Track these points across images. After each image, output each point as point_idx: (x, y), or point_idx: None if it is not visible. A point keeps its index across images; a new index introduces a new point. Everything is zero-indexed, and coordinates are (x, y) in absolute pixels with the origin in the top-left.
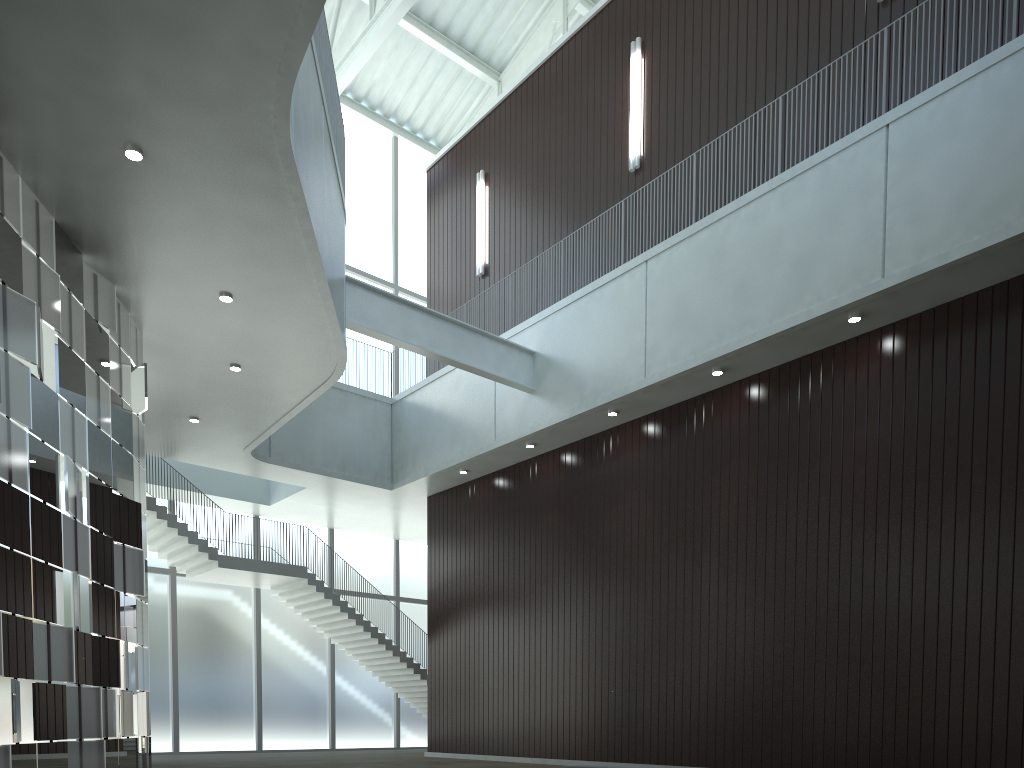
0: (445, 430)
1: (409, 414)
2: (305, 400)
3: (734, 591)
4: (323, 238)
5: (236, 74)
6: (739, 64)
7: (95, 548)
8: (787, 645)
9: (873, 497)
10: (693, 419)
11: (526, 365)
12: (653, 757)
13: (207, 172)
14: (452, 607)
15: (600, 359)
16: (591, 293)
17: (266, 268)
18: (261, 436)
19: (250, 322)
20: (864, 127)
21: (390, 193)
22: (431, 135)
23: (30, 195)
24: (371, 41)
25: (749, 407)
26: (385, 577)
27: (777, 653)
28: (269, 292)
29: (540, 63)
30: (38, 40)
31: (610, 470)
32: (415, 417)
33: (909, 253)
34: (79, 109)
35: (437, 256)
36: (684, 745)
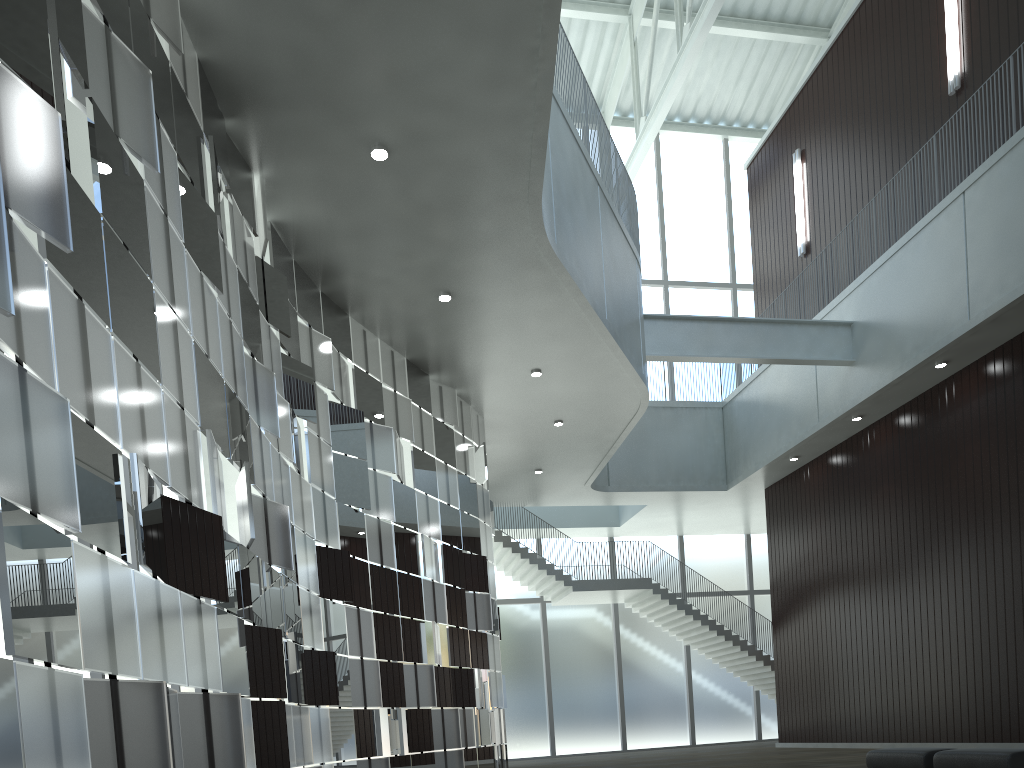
0: (771, 422)
1: (738, 413)
2: (623, 433)
3: None
4: (604, 301)
5: (498, 217)
6: None
7: (450, 599)
8: None
9: None
10: None
11: (843, 338)
12: (1013, 734)
13: (497, 290)
14: (793, 595)
15: (919, 312)
16: (906, 244)
17: (560, 342)
18: (595, 471)
19: (560, 385)
20: None
21: (723, 196)
22: (762, 121)
23: (386, 348)
24: (679, 72)
25: None
26: (737, 573)
27: None
28: (568, 359)
29: (848, 17)
30: (369, 250)
31: (947, 425)
32: (743, 415)
33: None
34: (403, 282)
35: (760, 249)
36: None
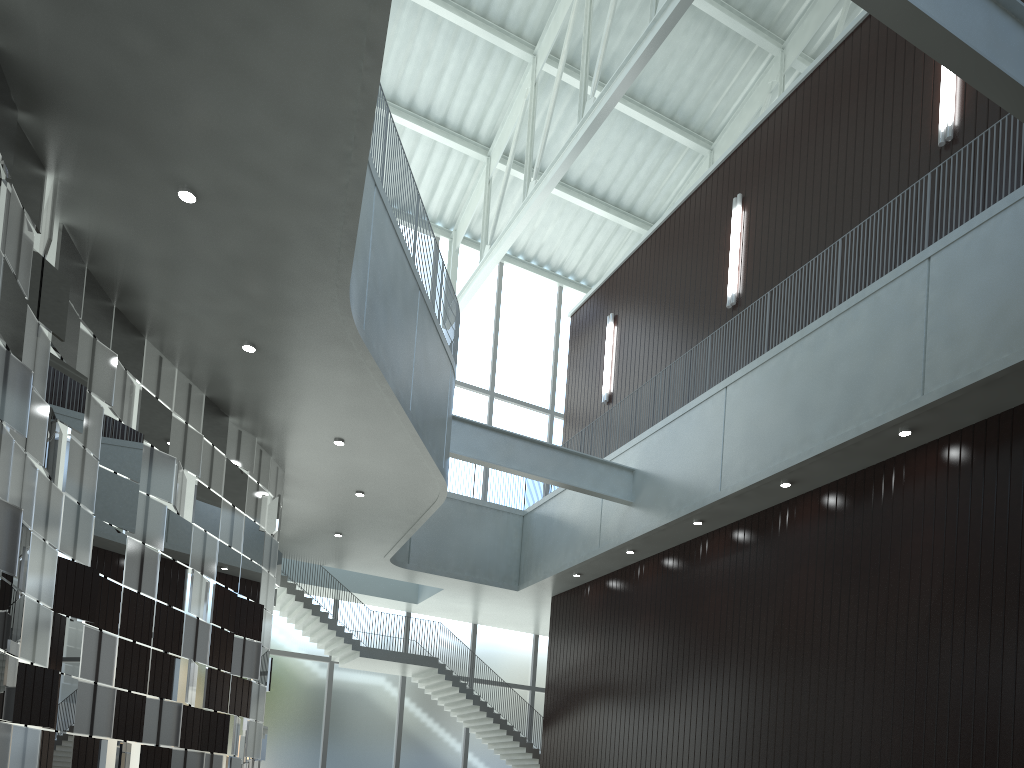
0: (561, 538)
1: (535, 524)
2: (422, 517)
3: (799, 690)
4: (410, 393)
5: (307, 289)
6: (821, 209)
7: (215, 640)
8: (845, 745)
9: (927, 601)
10: (770, 527)
11: (625, 481)
12: None
13: (303, 355)
14: (564, 697)
15: (685, 474)
16: (681, 416)
17: (364, 419)
18: (394, 547)
19: (362, 459)
20: (909, 261)
21: (552, 333)
22: (593, 281)
23: (184, 380)
24: (522, 218)
25: (819, 515)
26: (523, 668)
27: (836, 753)
28: (371, 436)
29: (662, 221)
30: (172, 282)
31: (699, 574)
32: (540, 527)
33: (946, 372)
34: (207, 322)
35: (573, 387)
36: None
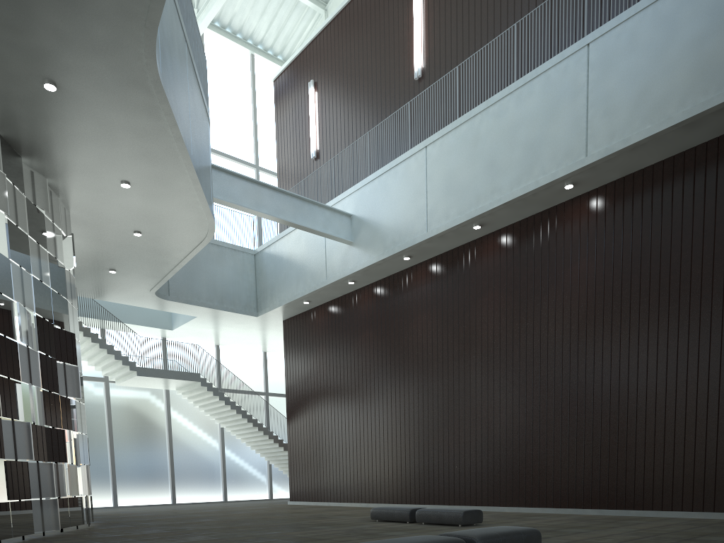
0: (292, 272)
1: (267, 261)
2: (189, 255)
3: (492, 382)
4: (190, 140)
5: (115, 29)
6: None
7: (43, 366)
8: (528, 419)
9: (584, 314)
10: (462, 260)
11: (345, 224)
12: (441, 500)
13: (103, 97)
14: (303, 399)
15: (396, 219)
16: (389, 171)
17: (151, 163)
18: (161, 281)
19: (144, 201)
20: (572, 46)
21: (250, 97)
22: (278, 52)
23: None
24: None
25: (500, 251)
26: (257, 379)
27: (521, 425)
28: (155, 180)
29: None
30: None
31: (407, 298)
32: (271, 263)
33: (604, 138)
34: (8, 56)
35: (283, 144)
36: (461, 491)
